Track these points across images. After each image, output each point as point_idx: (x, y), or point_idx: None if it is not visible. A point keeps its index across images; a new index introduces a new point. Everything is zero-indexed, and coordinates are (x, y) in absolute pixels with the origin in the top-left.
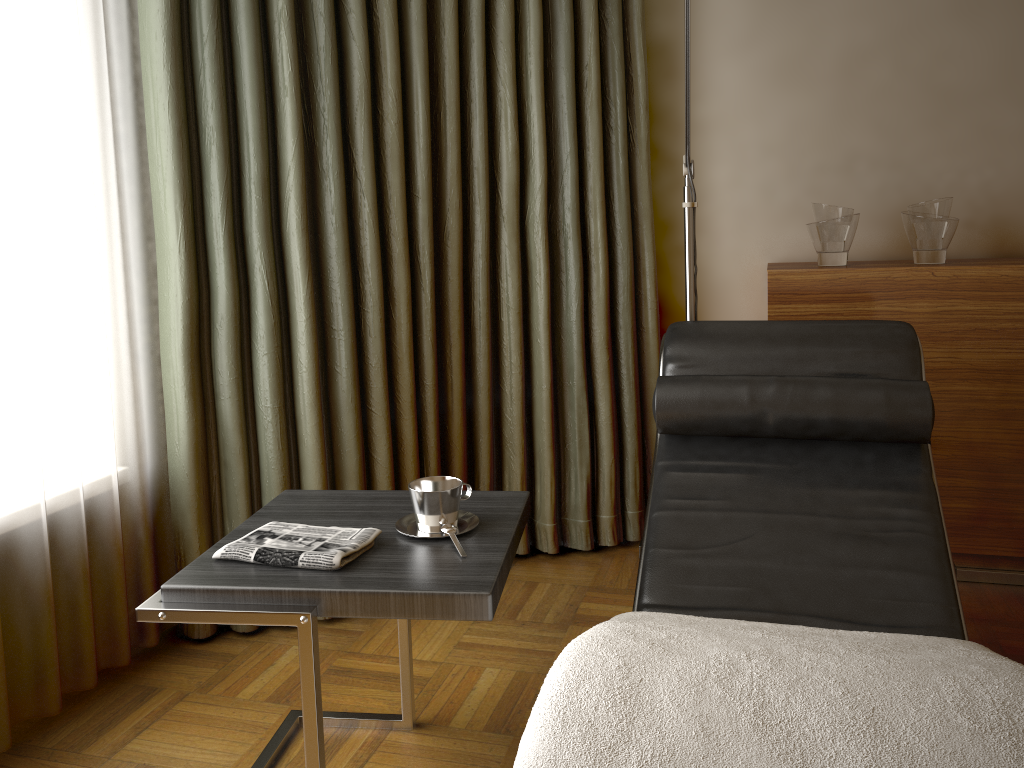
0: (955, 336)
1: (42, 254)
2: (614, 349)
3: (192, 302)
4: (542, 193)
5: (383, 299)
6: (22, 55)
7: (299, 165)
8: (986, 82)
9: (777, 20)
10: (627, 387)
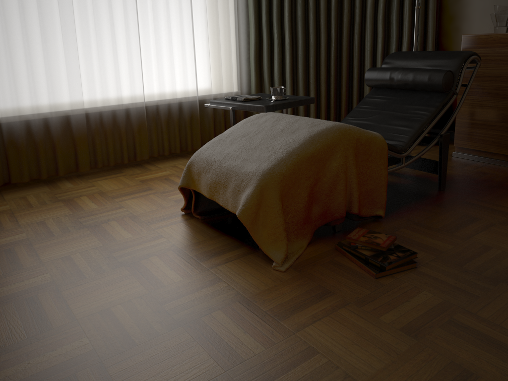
0: None
1: (214, 27)
2: None
3: (256, 43)
4: (382, 5)
5: (315, 44)
6: None
7: None
8: None
9: None
10: None
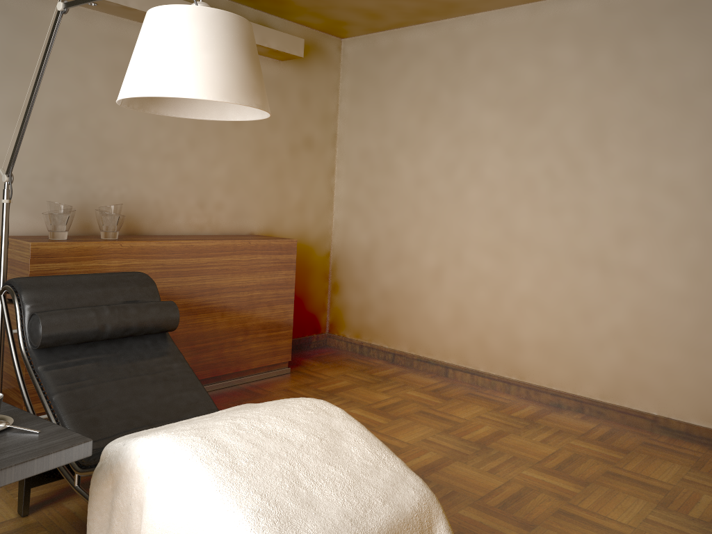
0: None
1: None
2: None
3: None
4: None
5: None
6: None
7: None
8: (124, 142)
9: (12, 80)
10: None
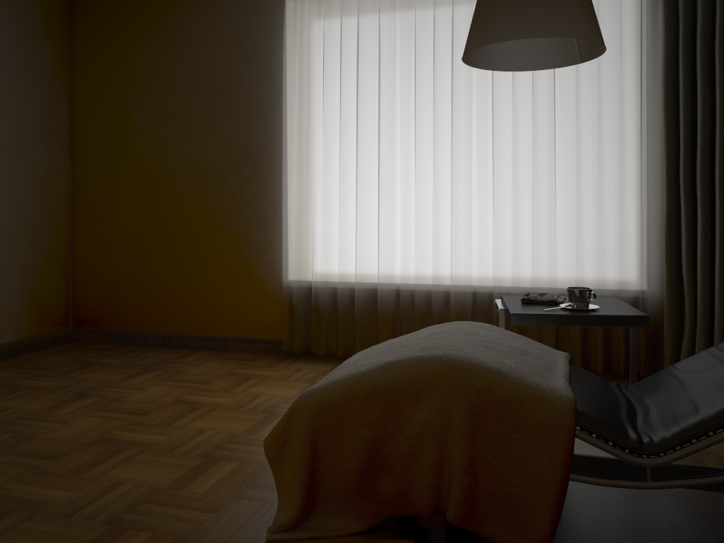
0: None
1: (595, 187)
2: None
3: (668, 212)
4: None
5: None
6: (594, 108)
7: (719, 138)
8: None
9: None
10: None
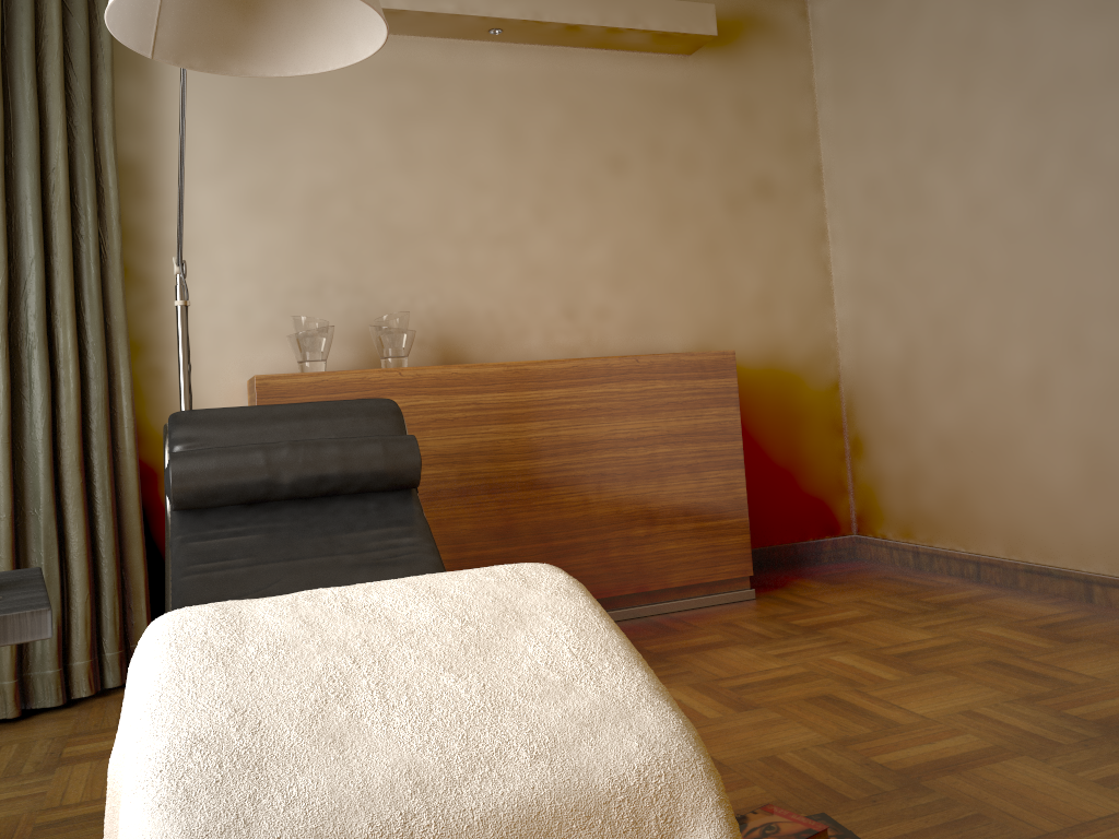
0: (421, 427)
1: None
2: (87, 472)
3: None
4: (3, 296)
5: None
6: None
7: None
8: (426, 224)
9: (248, 154)
10: (104, 512)
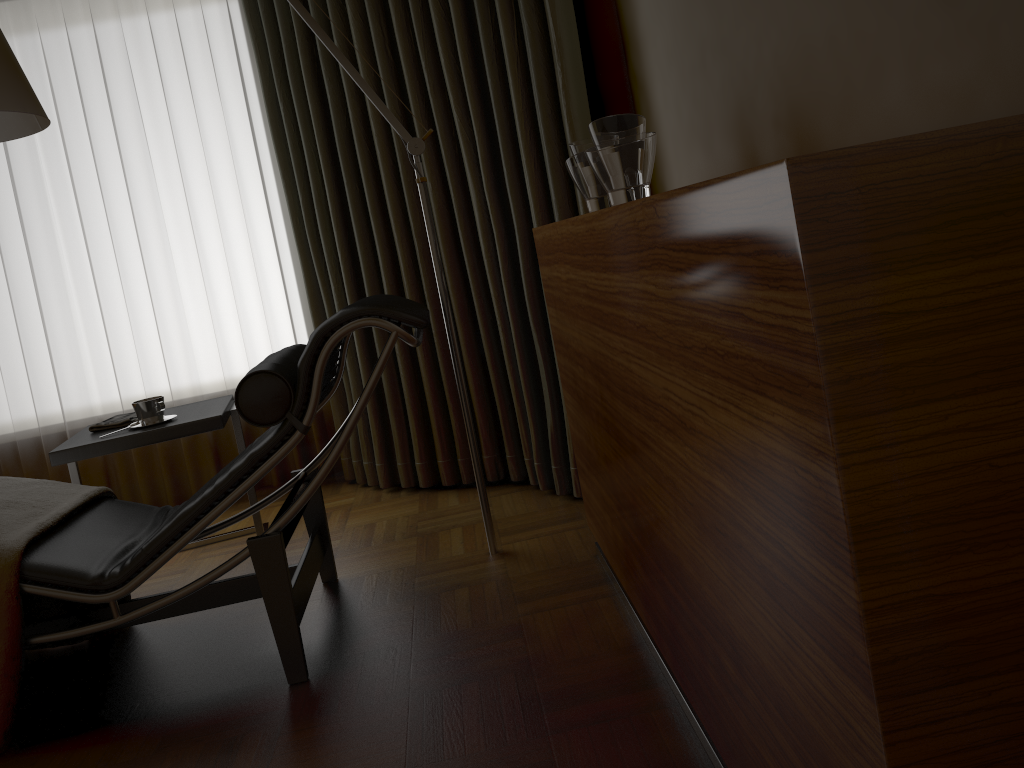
0: (576, 313)
1: (225, 259)
2: None
3: (307, 277)
4: (480, 164)
5: (388, 268)
6: (203, 160)
7: (326, 183)
8: None
9: None
10: None
